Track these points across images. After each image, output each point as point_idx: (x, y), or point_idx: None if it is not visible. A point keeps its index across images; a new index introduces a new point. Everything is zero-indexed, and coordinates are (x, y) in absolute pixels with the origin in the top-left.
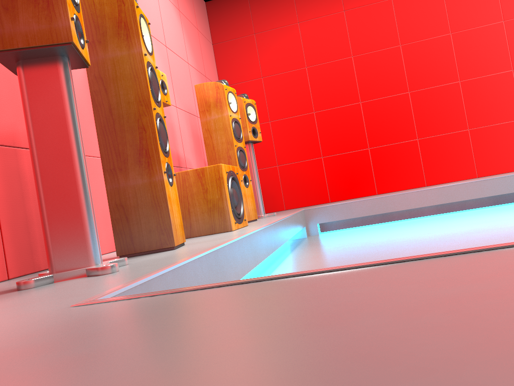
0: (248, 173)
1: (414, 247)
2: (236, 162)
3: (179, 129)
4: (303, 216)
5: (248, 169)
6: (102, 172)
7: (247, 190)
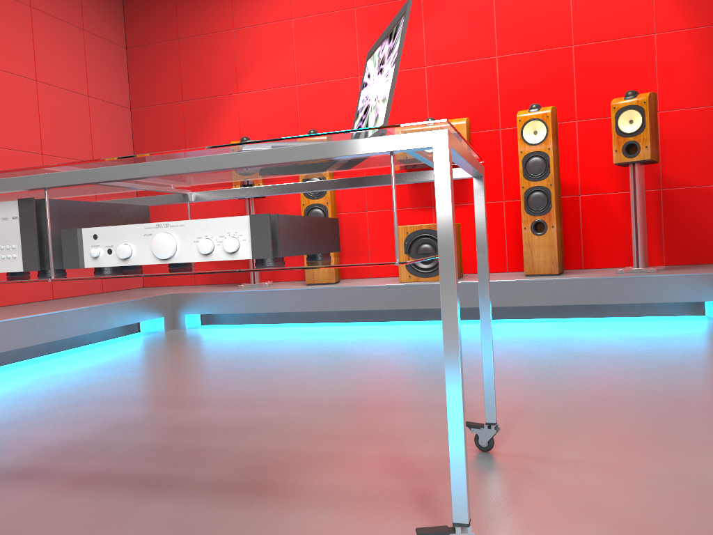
0: (549, 217)
1: (409, 346)
2: (521, 207)
3: (574, 149)
4: (709, 284)
5: (551, 212)
6: (398, 219)
7: (539, 239)
